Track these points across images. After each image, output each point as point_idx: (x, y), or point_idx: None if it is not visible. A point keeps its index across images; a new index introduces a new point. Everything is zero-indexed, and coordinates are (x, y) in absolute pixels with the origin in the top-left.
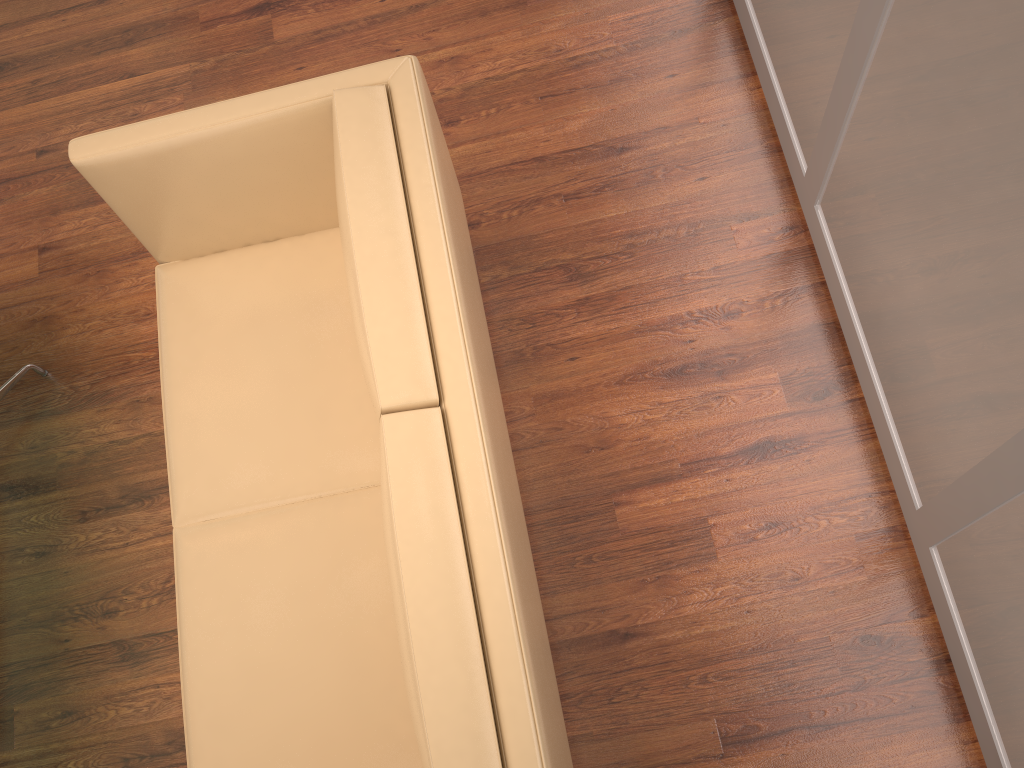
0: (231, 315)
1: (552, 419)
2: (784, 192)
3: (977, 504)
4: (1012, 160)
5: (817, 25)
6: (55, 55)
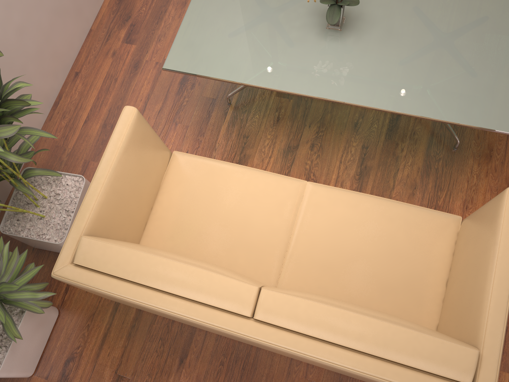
0: (406, 244)
1: None
2: None
3: None
4: None
5: None
6: None
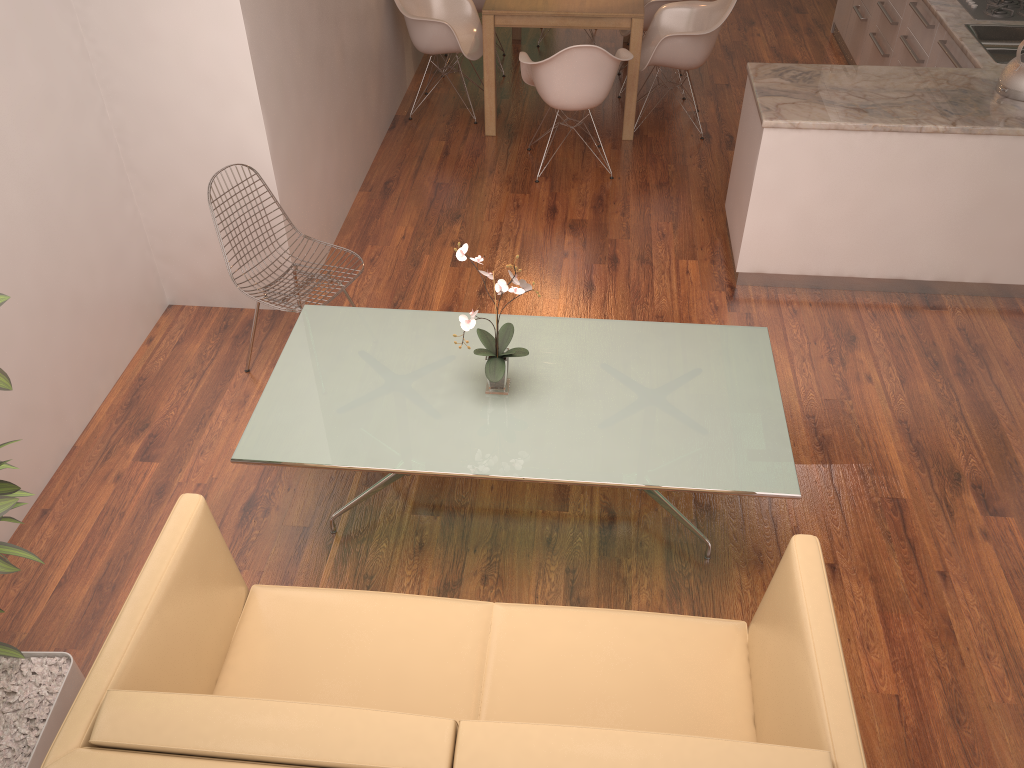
0: (674, 670)
1: None
2: None
3: None
4: None
5: None
6: None
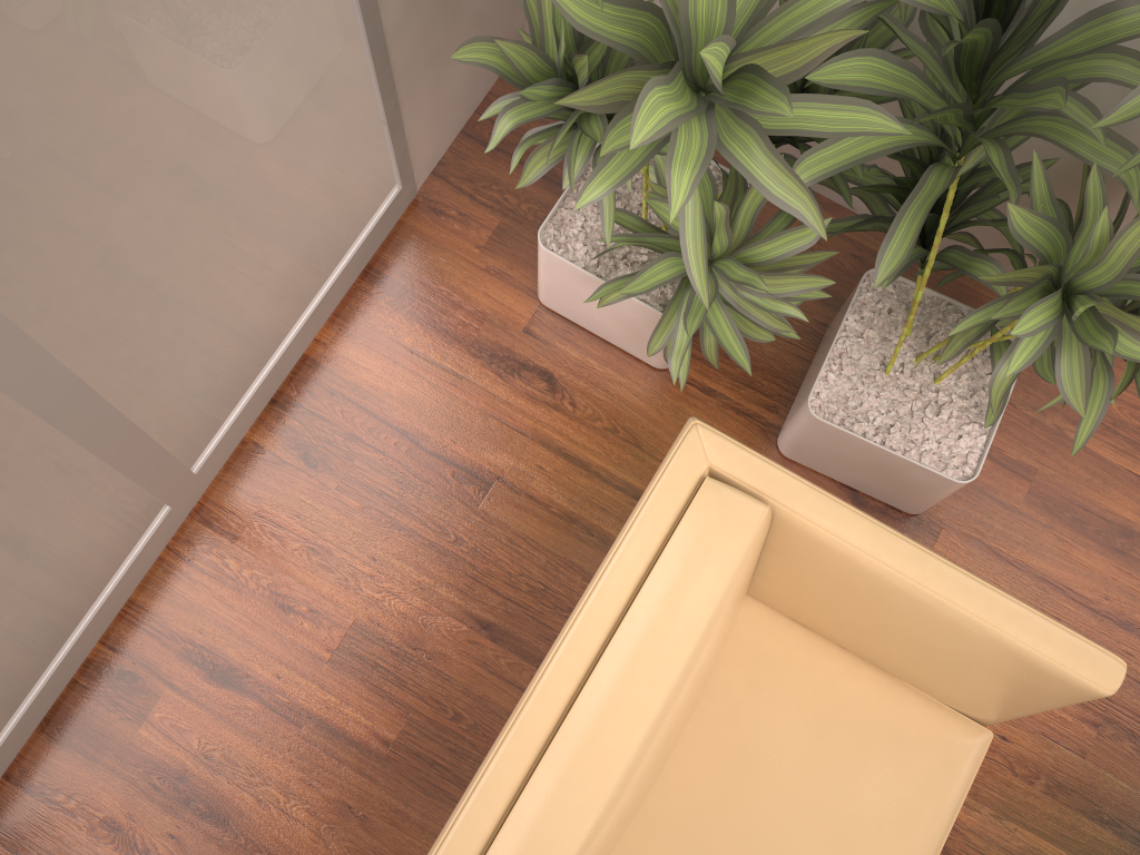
0: None
1: None
2: None
3: (132, 437)
4: None
5: None
6: None
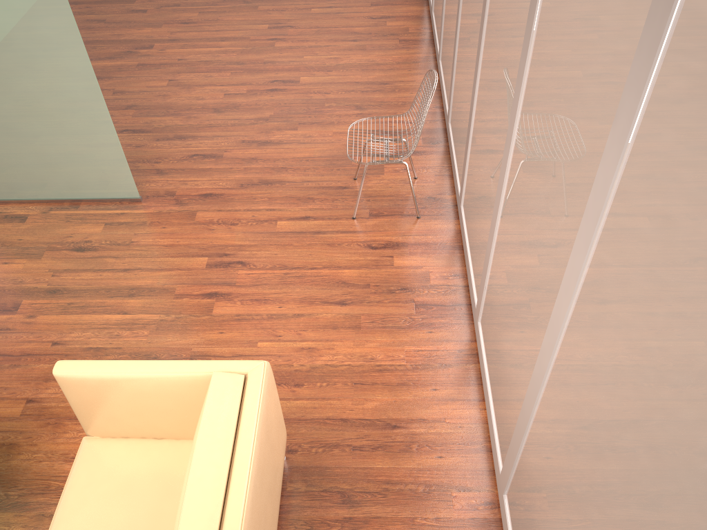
0: (115, 480)
1: None
2: (489, 478)
3: None
4: (582, 526)
5: (510, 392)
6: (87, 292)
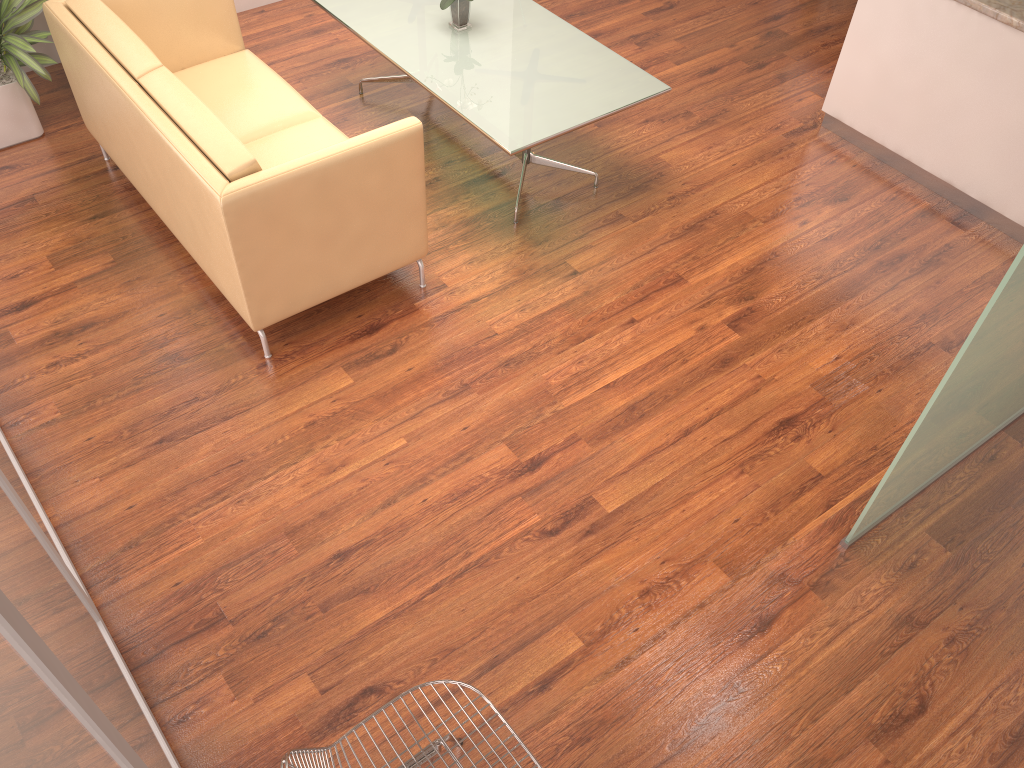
0: None
1: (166, 285)
2: (20, 447)
3: None
4: None
5: None
6: (687, 382)
